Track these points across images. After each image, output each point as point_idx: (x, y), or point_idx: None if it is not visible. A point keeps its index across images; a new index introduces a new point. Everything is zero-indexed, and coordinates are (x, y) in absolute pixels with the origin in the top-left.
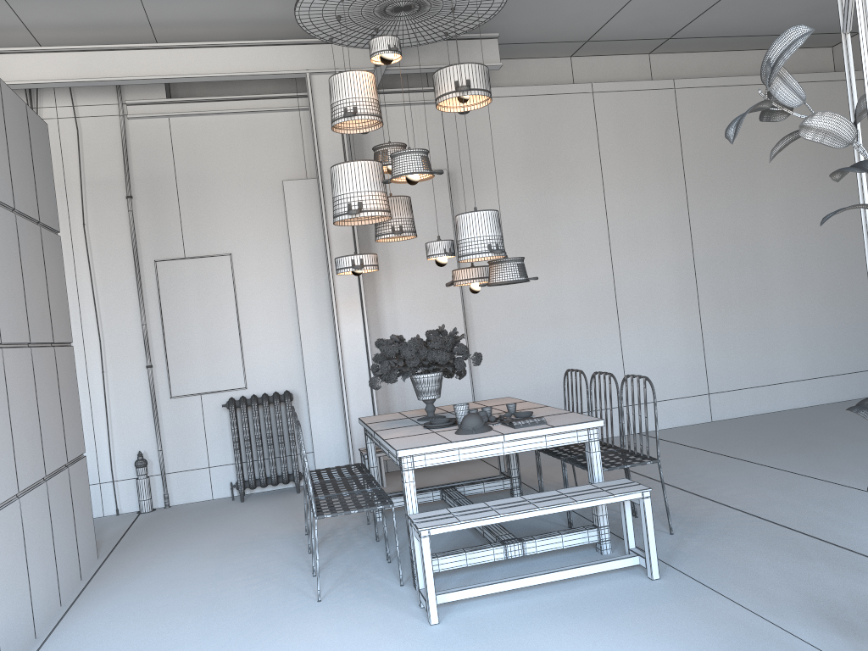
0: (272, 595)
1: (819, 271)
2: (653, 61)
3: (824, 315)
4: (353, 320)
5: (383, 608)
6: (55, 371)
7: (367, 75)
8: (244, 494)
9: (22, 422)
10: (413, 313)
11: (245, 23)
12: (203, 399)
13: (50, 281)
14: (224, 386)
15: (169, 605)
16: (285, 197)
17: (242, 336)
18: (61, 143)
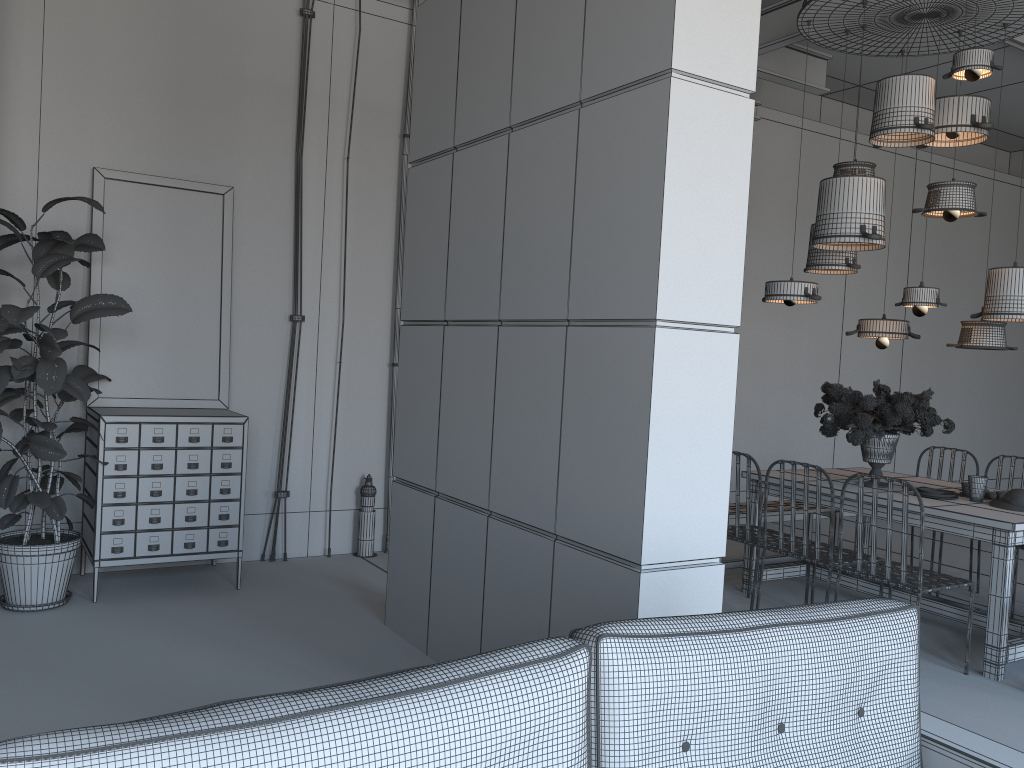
0: None
1: (987, 374)
2: None
3: (983, 419)
4: None
5: (1005, 699)
6: None
7: (935, 85)
8: None
9: None
10: None
11: None
12: None
13: None
14: None
15: None
16: None
17: None
18: (333, 40)
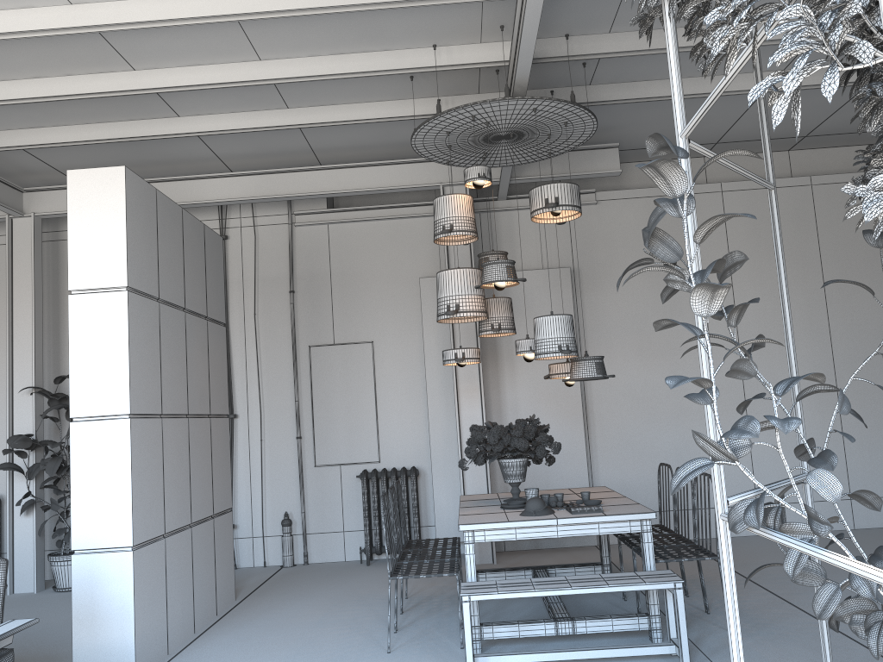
0: (354, 643)
1: None
2: (793, 157)
3: None
4: (472, 405)
5: None
6: (209, 438)
7: (464, 197)
8: (372, 559)
9: (174, 477)
10: (533, 400)
11: (390, 145)
12: (342, 469)
13: (212, 364)
14: (360, 459)
15: (272, 642)
16: (420, 293)
17: (379, 414)
18: (242, 247)
